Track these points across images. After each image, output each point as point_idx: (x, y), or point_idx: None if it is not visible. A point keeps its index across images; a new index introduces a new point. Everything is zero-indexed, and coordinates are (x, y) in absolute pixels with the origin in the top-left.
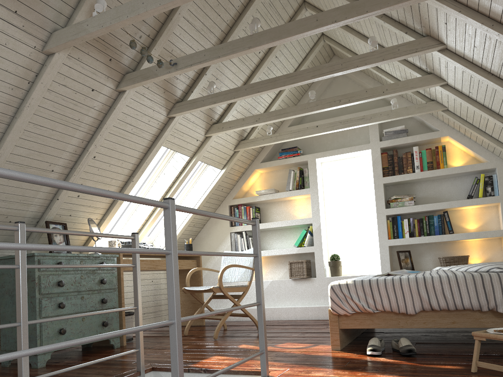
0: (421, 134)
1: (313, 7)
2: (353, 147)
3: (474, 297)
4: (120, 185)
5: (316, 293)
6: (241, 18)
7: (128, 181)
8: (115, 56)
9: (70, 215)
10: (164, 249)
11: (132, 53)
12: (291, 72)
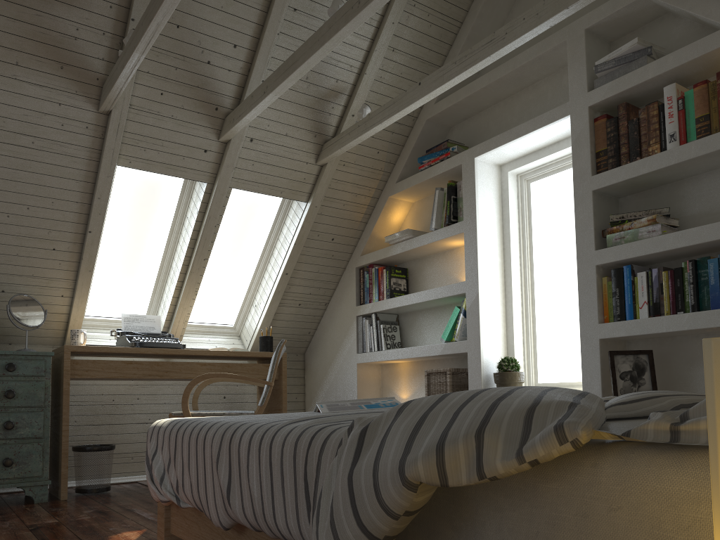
0: (680, 48)
1: None
2: (537, 117)
3: (292, 507)
4: (74, 240)
5: None
6: None
7: (86, 232)
8: None
9: (3, 291)
10: (250, 345)
11: None
12: None
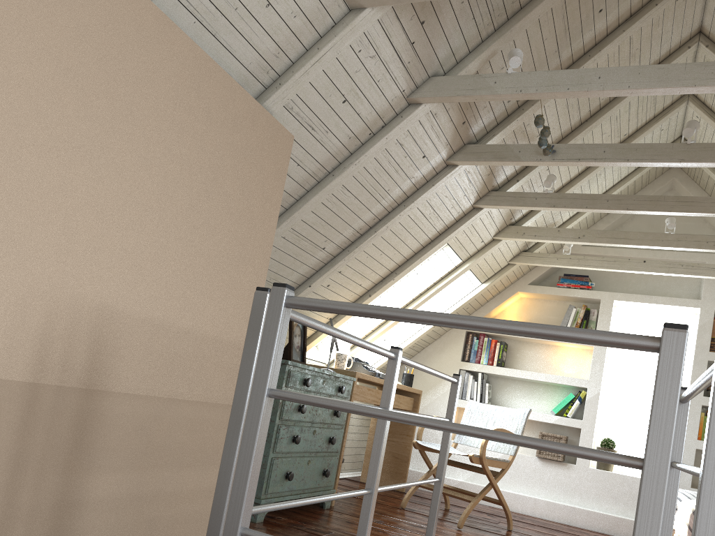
0: None
1: (700, 103)
2: (674, 298)
3: None
4: (375, 281)
5: (570, 487)
6: (619, 100)
7: (387, 278)
8: (470, 119)
9: None
10: None
11: (489, 119)
12: (621, 176)
